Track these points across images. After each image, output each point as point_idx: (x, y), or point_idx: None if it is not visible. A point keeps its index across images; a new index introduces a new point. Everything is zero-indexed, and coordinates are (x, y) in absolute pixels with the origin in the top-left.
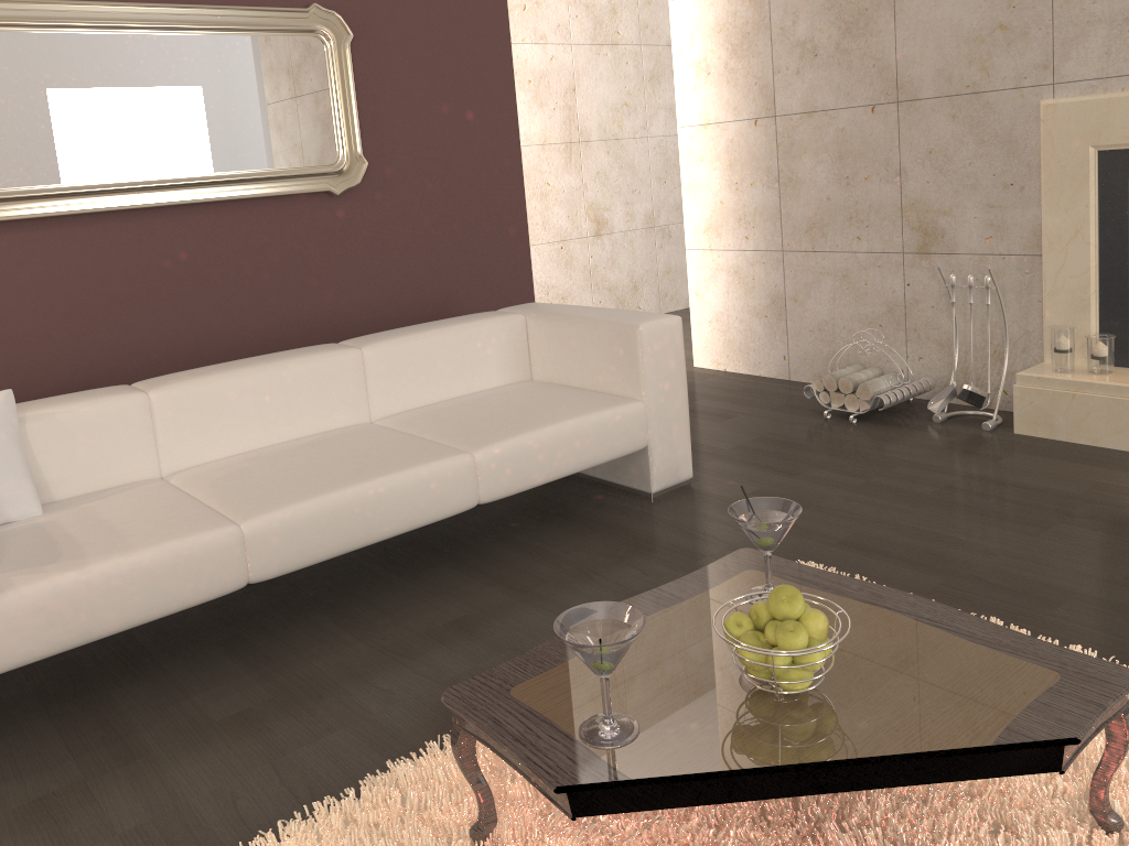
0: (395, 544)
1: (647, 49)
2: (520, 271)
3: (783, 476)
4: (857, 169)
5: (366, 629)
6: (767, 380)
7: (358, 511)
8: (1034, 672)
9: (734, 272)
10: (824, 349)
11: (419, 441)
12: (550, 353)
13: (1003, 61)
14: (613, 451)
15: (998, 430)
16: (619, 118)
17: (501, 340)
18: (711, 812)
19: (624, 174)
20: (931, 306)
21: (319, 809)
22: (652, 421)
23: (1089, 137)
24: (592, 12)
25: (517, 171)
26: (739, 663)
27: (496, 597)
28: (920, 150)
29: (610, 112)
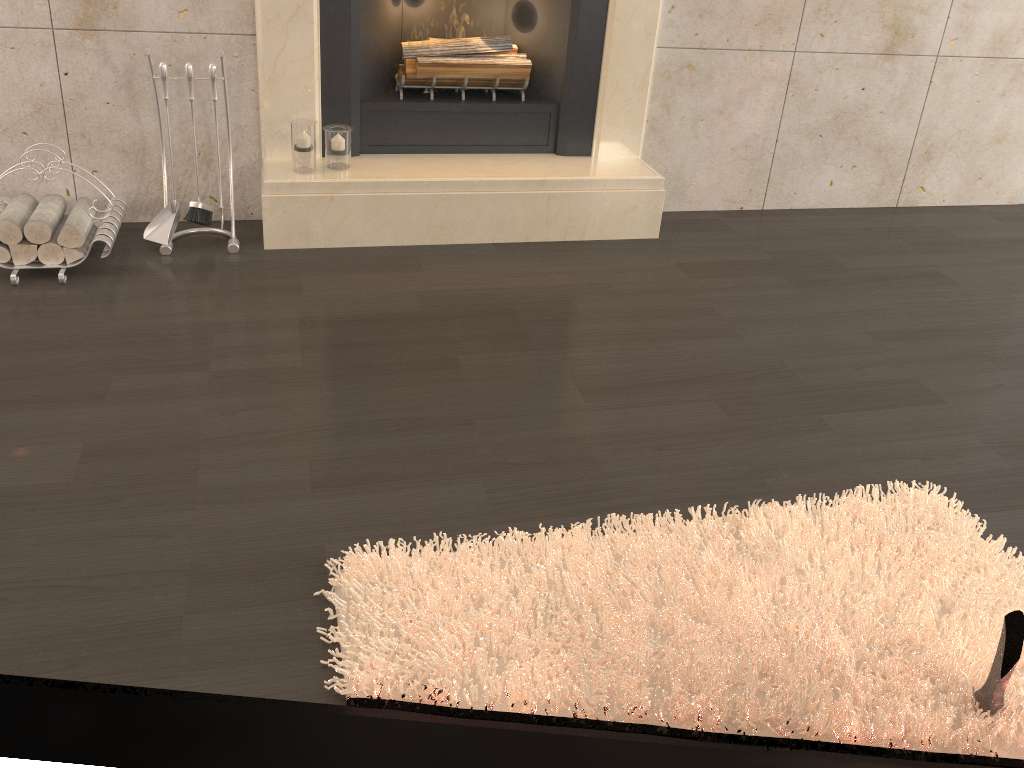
0: None
1: None
2: None
3: (89, 407)
4: None
5: None
6: None
7: None
8: None
9: None
10: None
11: None
12: None
13: None
14: None
15: (244, 249)
16: None
17: None
18: None
19: None
20: (105, 102)
21: None
22: None
23: None
24: None
25: None
26: None
27: None
28: None
29: None
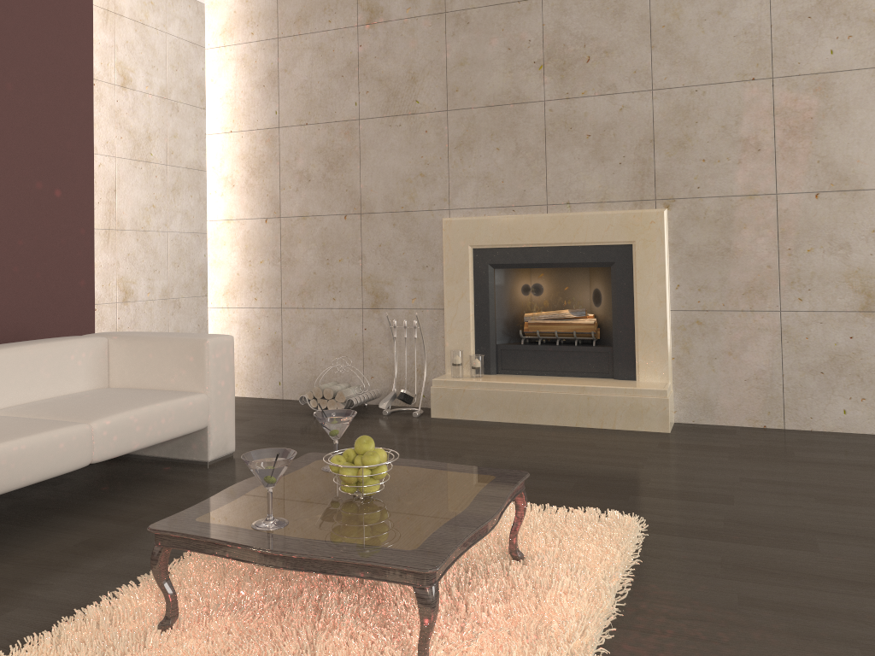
0: (3, 509)
1: (172, 168)
2: (86, 314)
3: (297, 447)
4: (334, 254)
5: (6, 556)
6: (267, 400)
7: (5, 463)
8: (483, 477)
9: (245, 323)
10: (308, 375)
11: (39, 419)
12: (129, 364)
13: (422, 194)
14: (186, 427)
15: (422, 416)
16: (147, 215)
17: (89, 355)
18: (314, 590)
19: (149, 257)
20: (379, 342)
21: (29, 642)
22: (212, 408)
23: (469, 240)
24: (133, 136)
25: (90, 238)
26: (332, 492)
27: (111, 526)
28: (374, 243)
29: (141, 210)
